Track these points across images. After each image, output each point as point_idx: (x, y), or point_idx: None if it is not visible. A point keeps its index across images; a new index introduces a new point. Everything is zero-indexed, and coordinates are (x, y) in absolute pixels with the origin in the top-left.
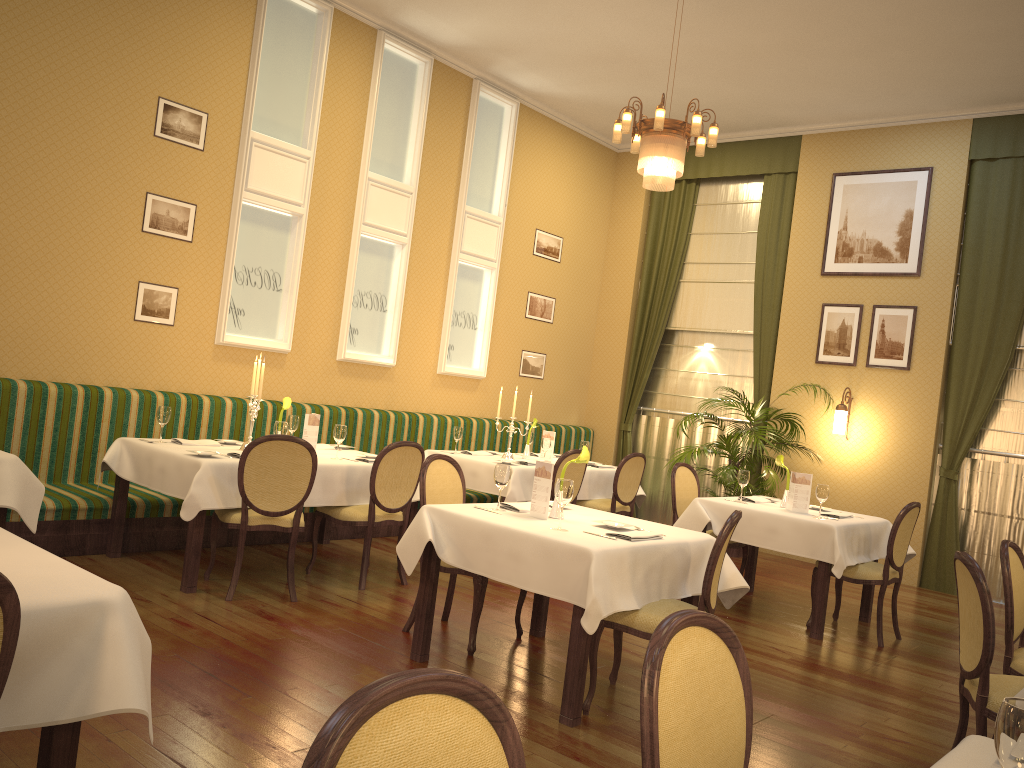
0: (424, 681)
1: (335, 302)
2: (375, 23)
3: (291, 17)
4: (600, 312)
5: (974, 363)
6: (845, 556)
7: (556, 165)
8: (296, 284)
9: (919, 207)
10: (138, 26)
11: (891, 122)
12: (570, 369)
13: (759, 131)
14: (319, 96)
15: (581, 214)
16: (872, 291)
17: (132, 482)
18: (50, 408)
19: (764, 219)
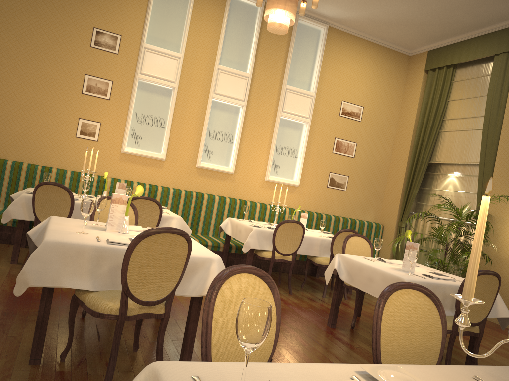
0: None
1: (196, 135)
2: None
3: None
4: (393, 153)
5: None
6: None
7: (359, 63)
8: (169, 124)
9: None
10: None
11: None
12: (368, 187)
13: (491, 26)
14: (187, 25)
15: (379, 93)
16: None
17: None
18: (22, 175)
19: (492, 85)
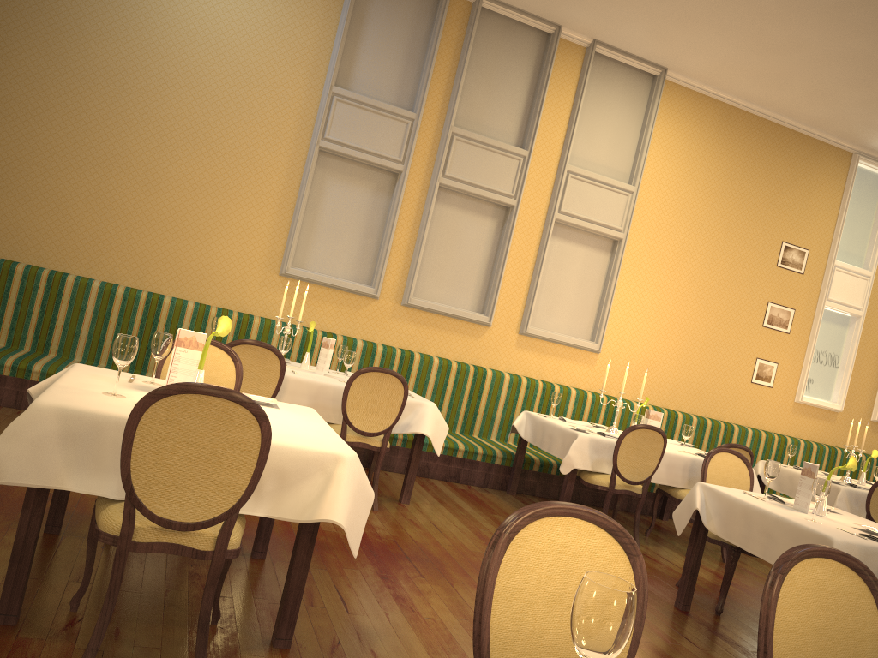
0: None
1: (874, 378)
2: None
3: (866, 180)
4: None
5: None
6: None
7: None
8: (851, 364)
9: None
10: (776, 199)
11: None
12: None
13: None
14: None
15: None
16: None
17: None
18: (706, 433)
19: None
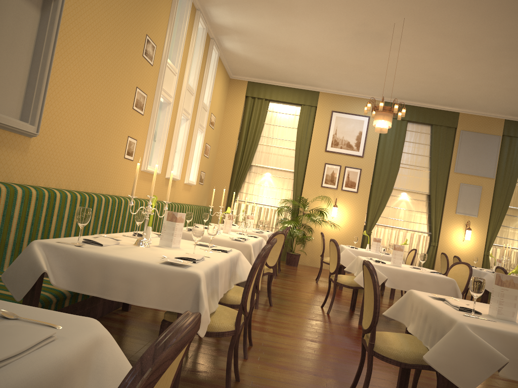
0: None
1: (169, 148)
2: (197, 6)
3: None
4: (218, 153)
5: (380, 192)
6: None
7: (219, 83)
8: (165, 139)
9: (364, 131)
10: None
11: (356, 95)
12: (208, 179)
13: (302, 85)
14: (183, 42)
15: (220, 106)
16: (345, 160)
17: None
18: (109, 210)
19: (301, 123)
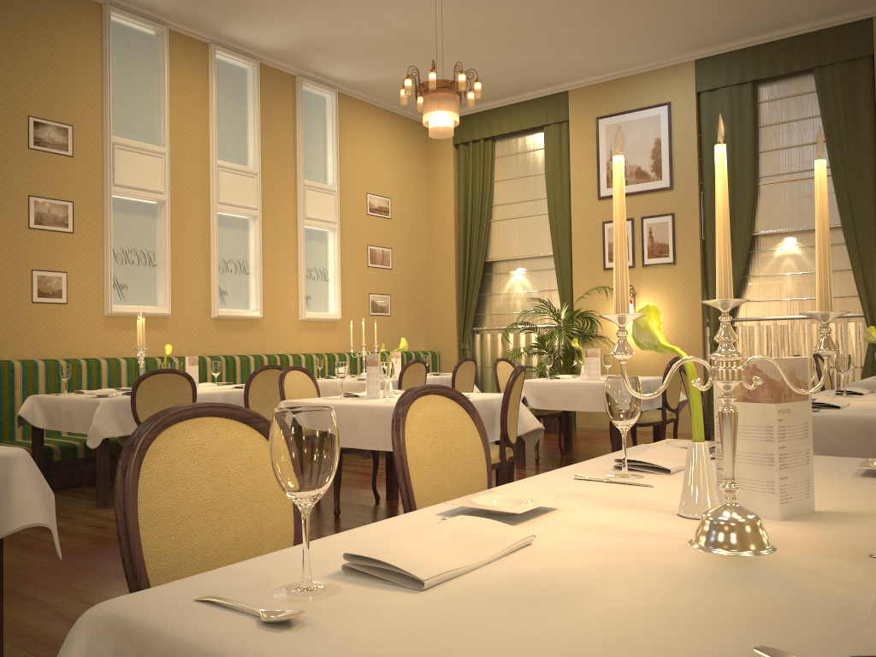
0: (211, 407)
1: (204, 270)
2: (206, 38)
3: (133, 40)
4: (431, 256)
5: None
6: None
7: (376, 139)
8: (168, 258)
9: (664, 135)
10: (2, 59)
11: (634, 71)
12: (412, 305)
13: (534, 92)
14: (166, 102)
15: (403, 177)
16: (639, 206)
17: (48, 436)
18: None
19: (548, 161)
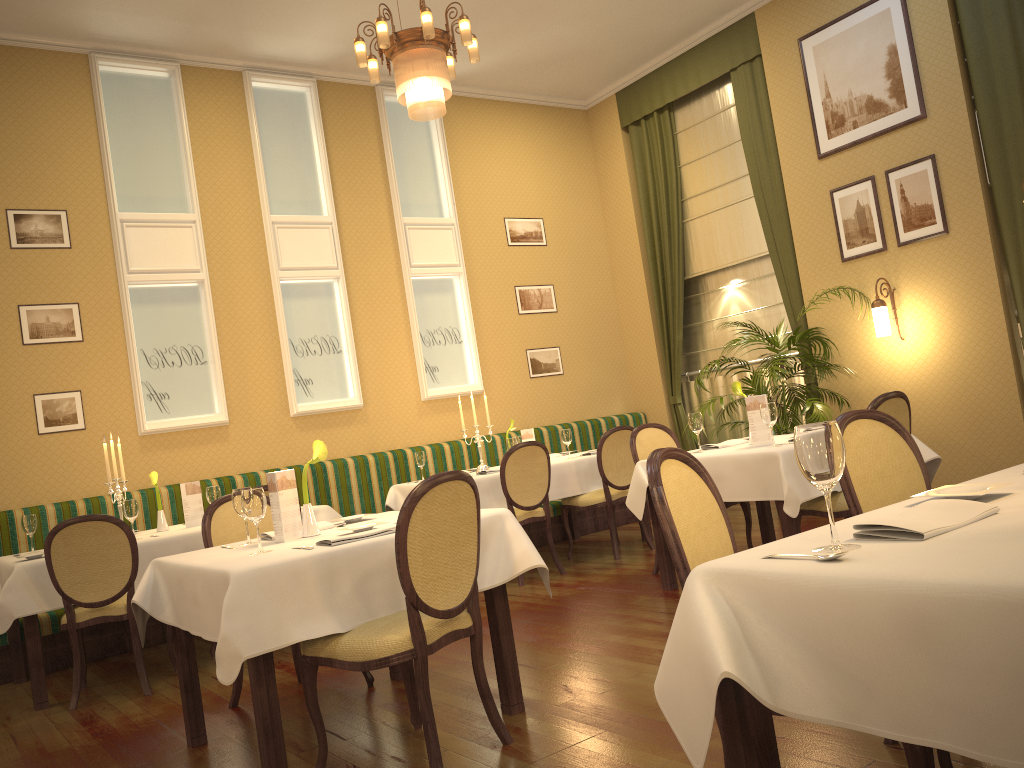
0: None
1: (272, 358)
2: (236, 66)
3: (139, 89)
4: (616, 284)
5: (1022, 197)
6: (808, 486)
7: (509, 145)
8: (216, 351)
9: (901, 37)
10: None
11: None
12: (597, 355)
13: (709, 26)
14: (188, 156)
15: (559, 187)
16: (879, 156)
17: None
18: None
19: (743, 120)
